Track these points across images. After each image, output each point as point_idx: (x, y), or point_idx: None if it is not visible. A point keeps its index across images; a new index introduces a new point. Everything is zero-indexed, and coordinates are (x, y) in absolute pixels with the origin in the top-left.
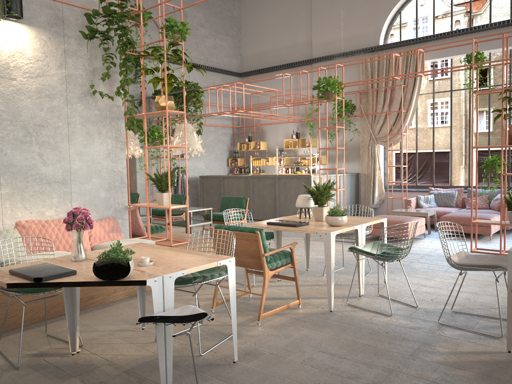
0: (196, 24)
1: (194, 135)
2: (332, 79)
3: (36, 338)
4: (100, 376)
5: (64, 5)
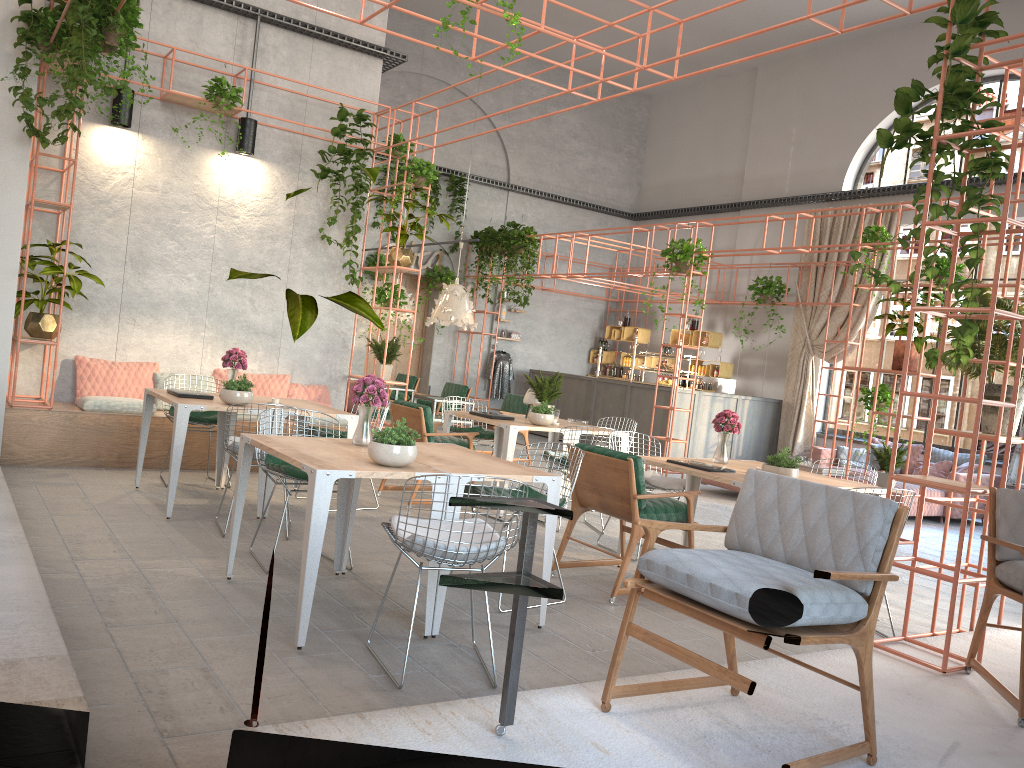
0: (565, 133)
1: (464, 301)
2: (685, 244)
3: (197, 477)
4: (226, 502)
5: (304, 138)
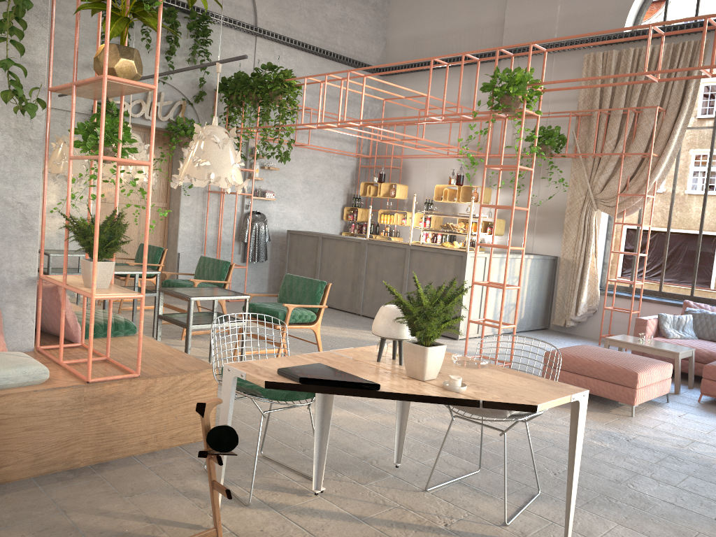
0: None
1: (227, 150)
2: (520, 73)
3: None
4: None
5: None
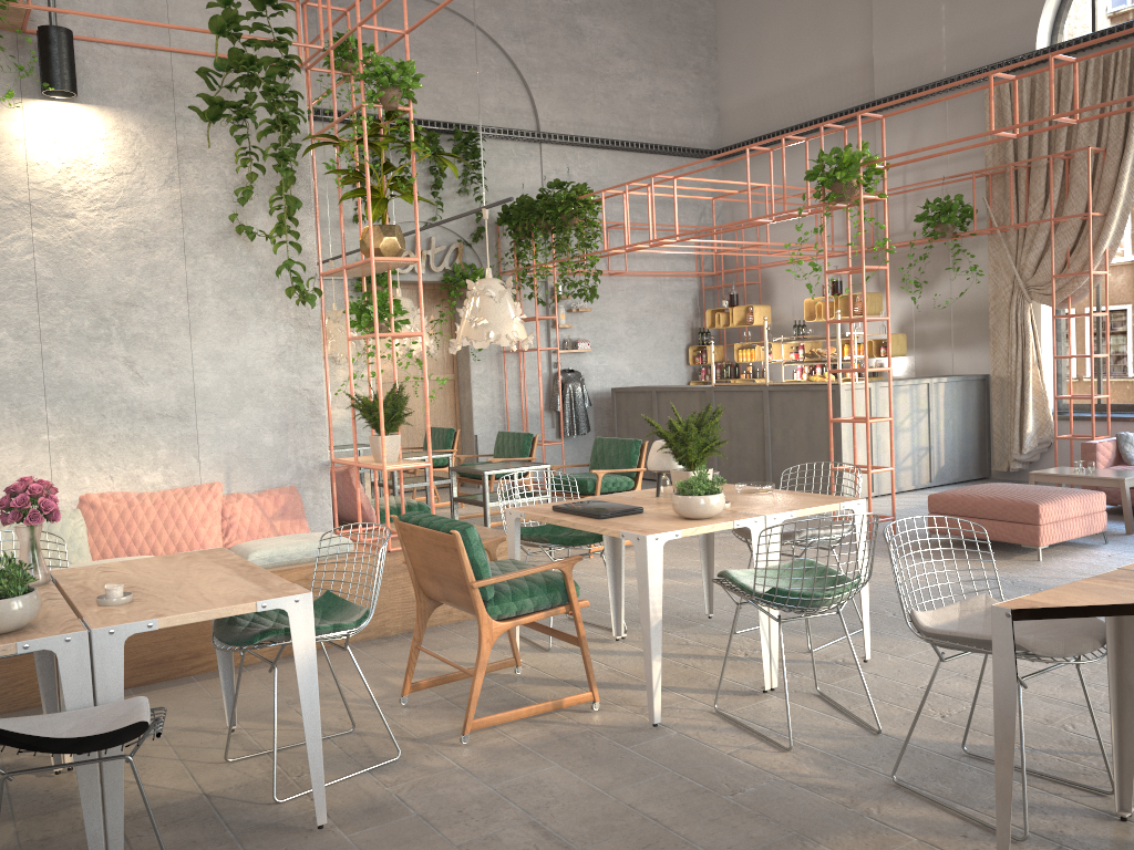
0: (605, 51)
1: (505, 304)
2: (847, 153)
3: None
4: (58, 824)
5: (174, 57)
